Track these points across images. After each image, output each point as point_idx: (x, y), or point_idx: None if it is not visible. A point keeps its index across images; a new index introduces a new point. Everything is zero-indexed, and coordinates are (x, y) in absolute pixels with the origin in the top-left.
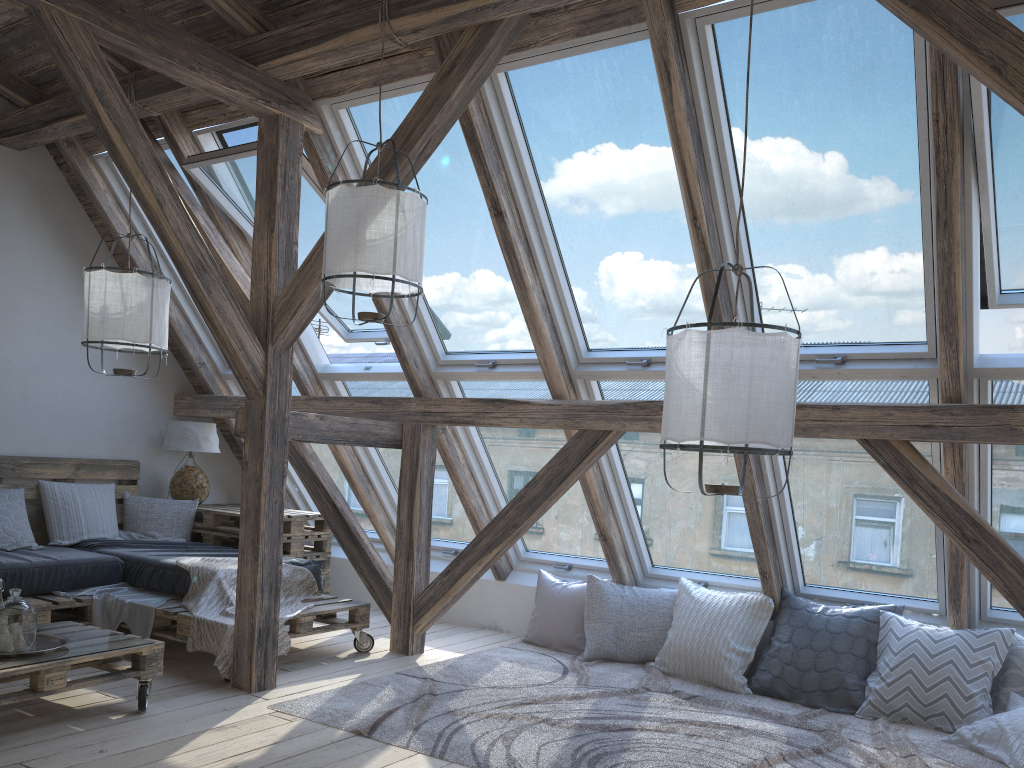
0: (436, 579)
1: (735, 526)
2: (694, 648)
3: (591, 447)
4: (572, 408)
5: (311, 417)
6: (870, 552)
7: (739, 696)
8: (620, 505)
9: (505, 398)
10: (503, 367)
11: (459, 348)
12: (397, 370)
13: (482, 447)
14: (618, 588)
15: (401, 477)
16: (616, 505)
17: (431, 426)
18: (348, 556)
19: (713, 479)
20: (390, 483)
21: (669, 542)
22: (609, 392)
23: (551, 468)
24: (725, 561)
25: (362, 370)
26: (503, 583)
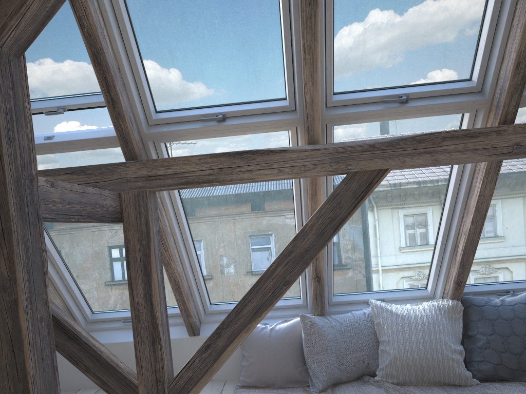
0: (193, 357)
1: (421, 249)
2: (422, 357)
3: (366, 189)
4: (341, 150)
5: (41, 183)
6: (524, 251)
7: (479, 389)
8: (326, 248)
9: (255, 149)
10: (235, 119)
11: (174, 104)
12: (93, 136)
13: (183, 213)
14: (325, 320)
15: (128, 254)
16: (326, 248)
17: (153, 193)
18: (65, 355)
19: (417, 211)
20: (63, 266)
21: (355, 273)
22: (342, 138)
23: (321, 216)
24: (400, 279)
25: (42, 140)
26: (198, 338)
